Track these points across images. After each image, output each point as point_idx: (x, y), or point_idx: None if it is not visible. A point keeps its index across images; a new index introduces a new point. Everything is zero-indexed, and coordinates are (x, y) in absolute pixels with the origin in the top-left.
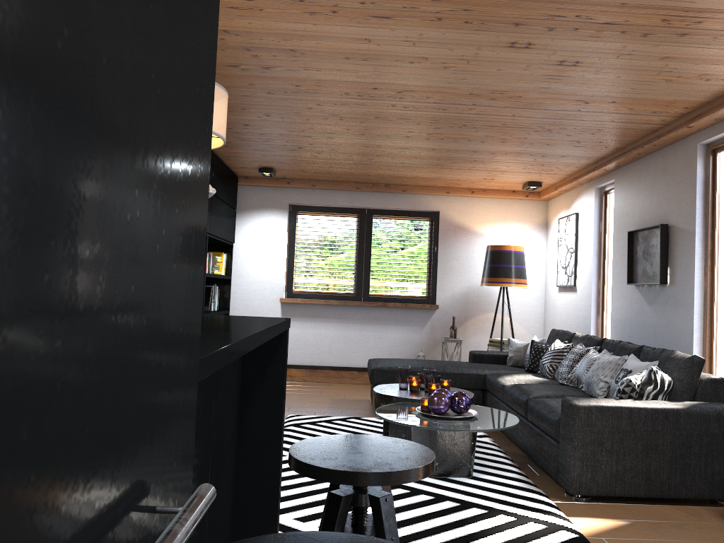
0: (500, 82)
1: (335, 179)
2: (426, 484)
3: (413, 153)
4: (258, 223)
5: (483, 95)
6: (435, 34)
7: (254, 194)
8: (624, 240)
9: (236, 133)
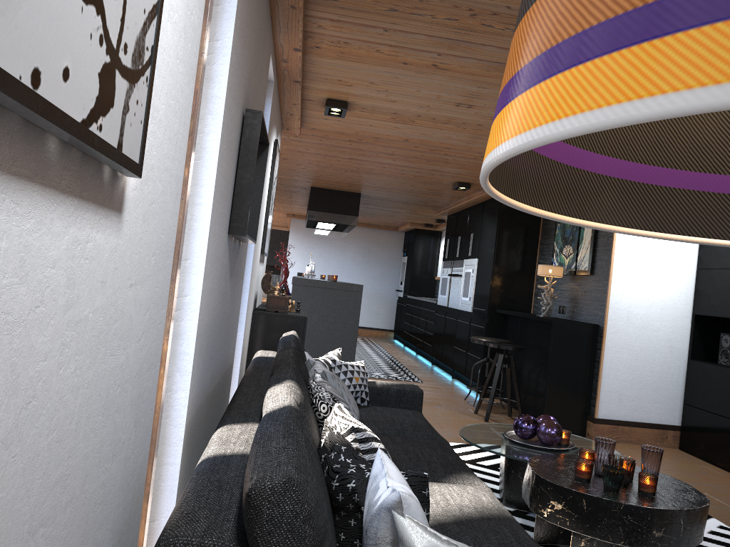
0: None
1: None
2: None
3: None
4: None
5: None
6: None
7: None
8: (235, 108)
9: None
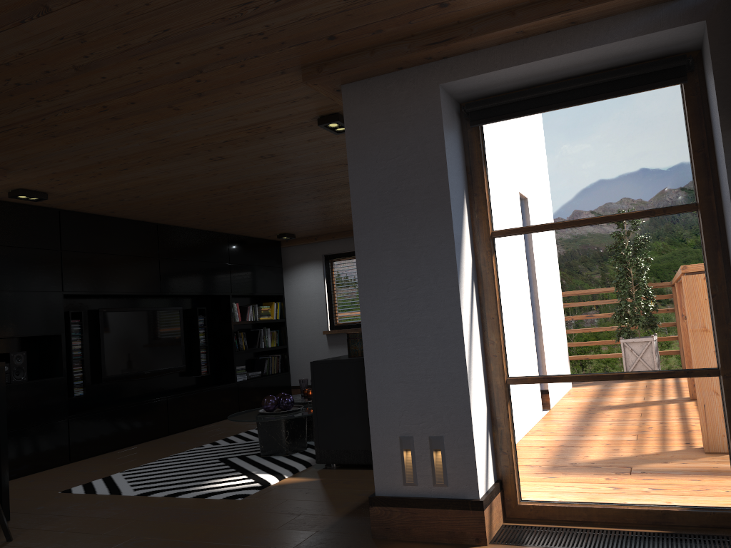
0: (263, 171)
1: (344, 229)
2: (245, 460)
3: (340, 207)
4: (303, 274)
5: (275, 177)
6: (166, 167)
7: (297, 251)
8: None
9: (210, 223)
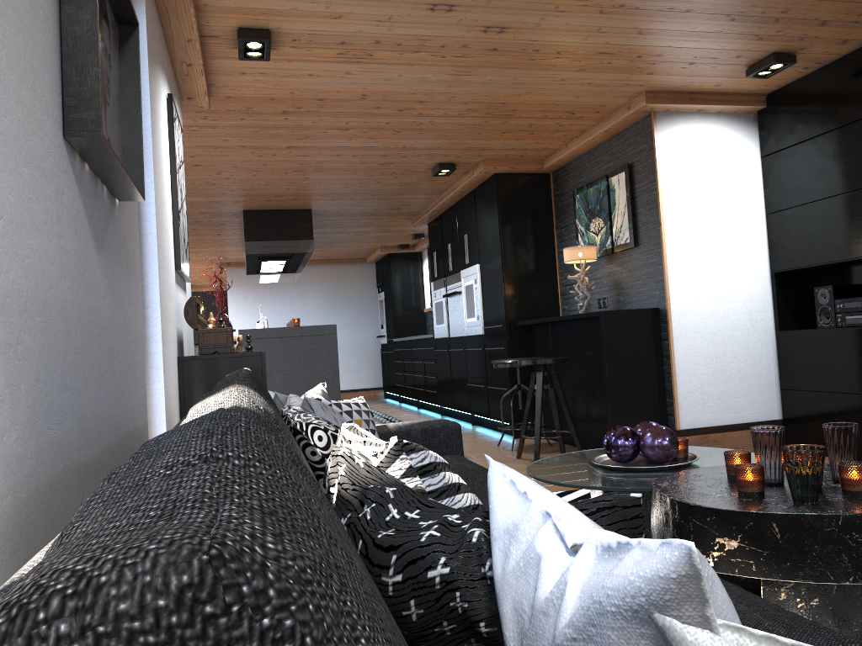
0: None
1: None
2: None
3: None
4: None
5: None
6: (571, 39)
7: None
8: None
9: None
